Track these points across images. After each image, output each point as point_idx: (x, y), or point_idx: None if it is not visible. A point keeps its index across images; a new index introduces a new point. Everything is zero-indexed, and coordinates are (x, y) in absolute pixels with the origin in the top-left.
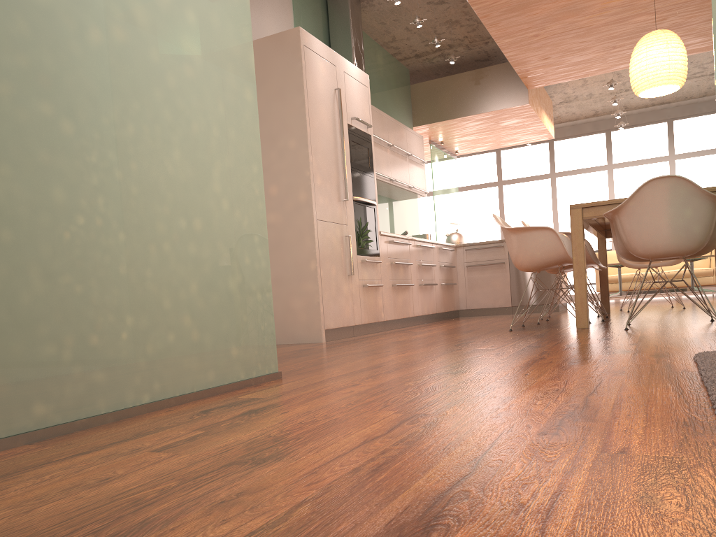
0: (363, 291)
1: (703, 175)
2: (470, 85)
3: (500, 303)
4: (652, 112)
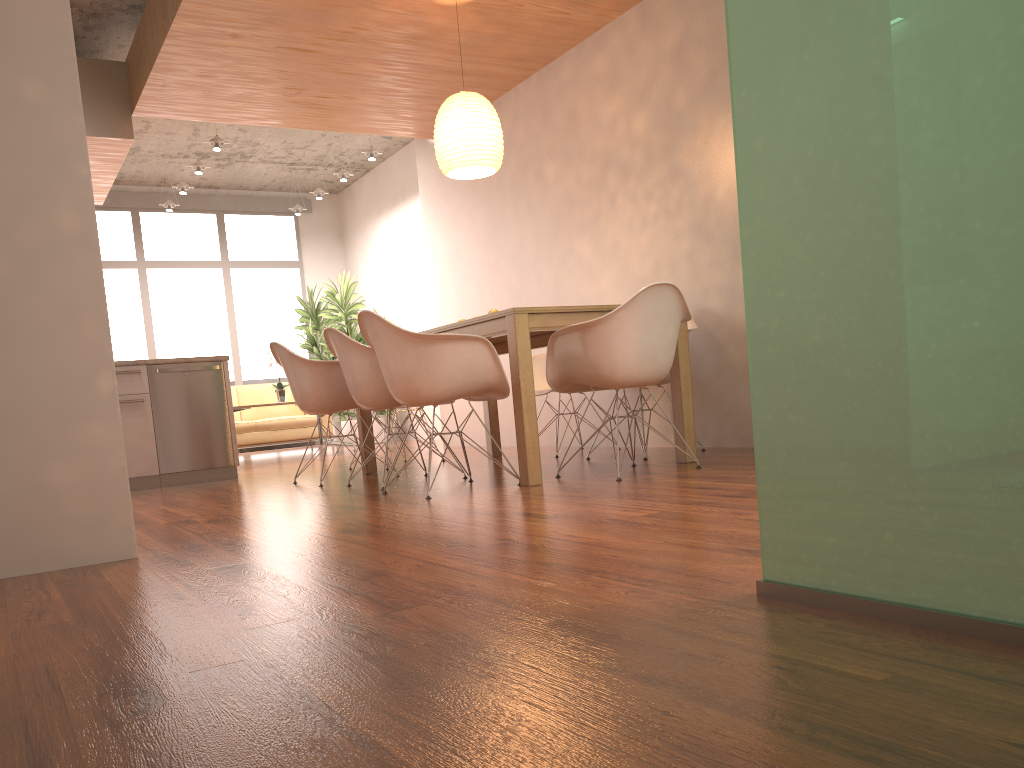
0: None
1: (265, 294)
2: None
3: (139, 469)
4: (196, 196)
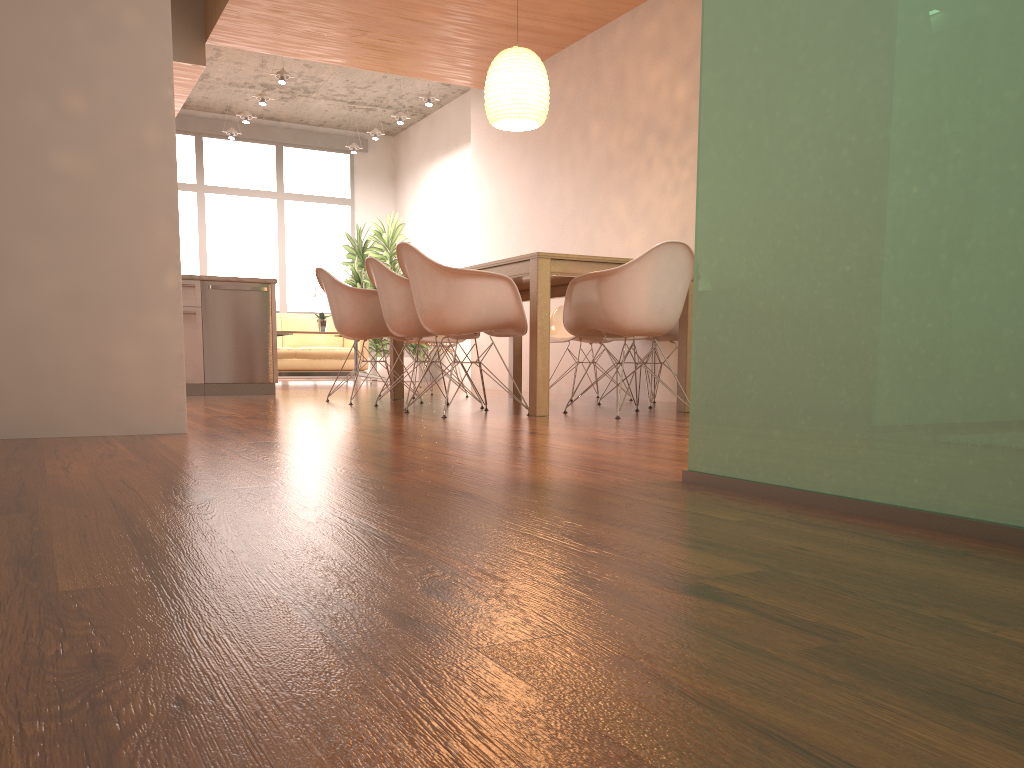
0: None
1: (315, 228)
2: None
3: (186, 376)
4: (258, 126)
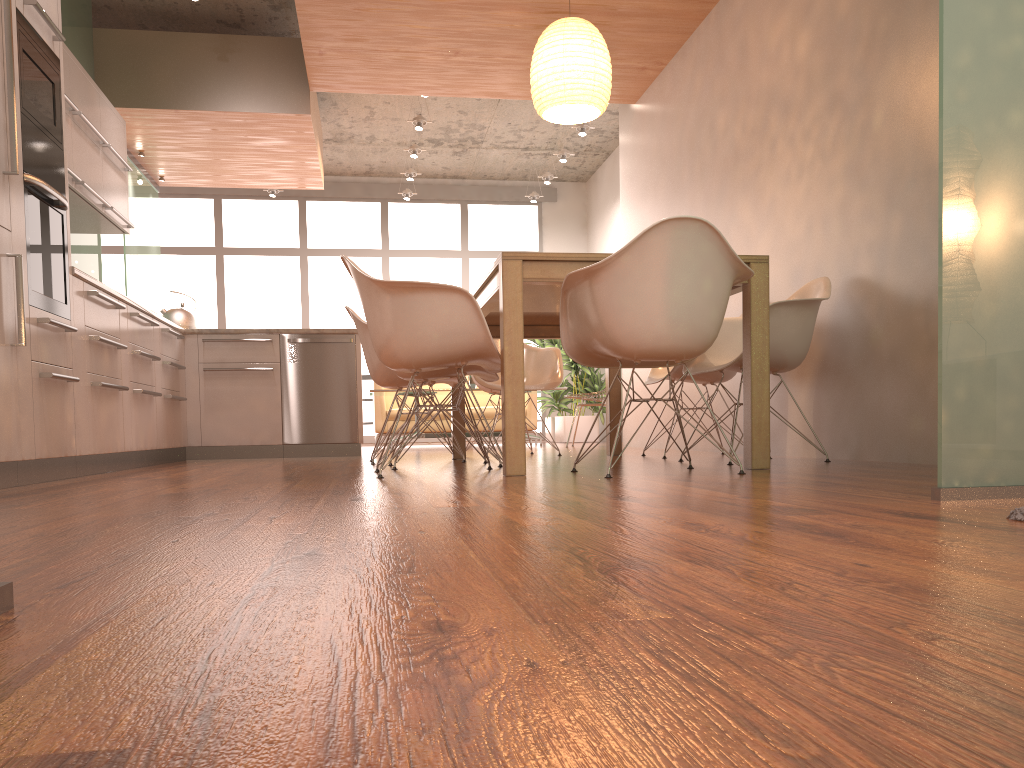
0: (39, 388)
1: None
2: (211, 59)
3: (263, 437)
4: (442, 186)
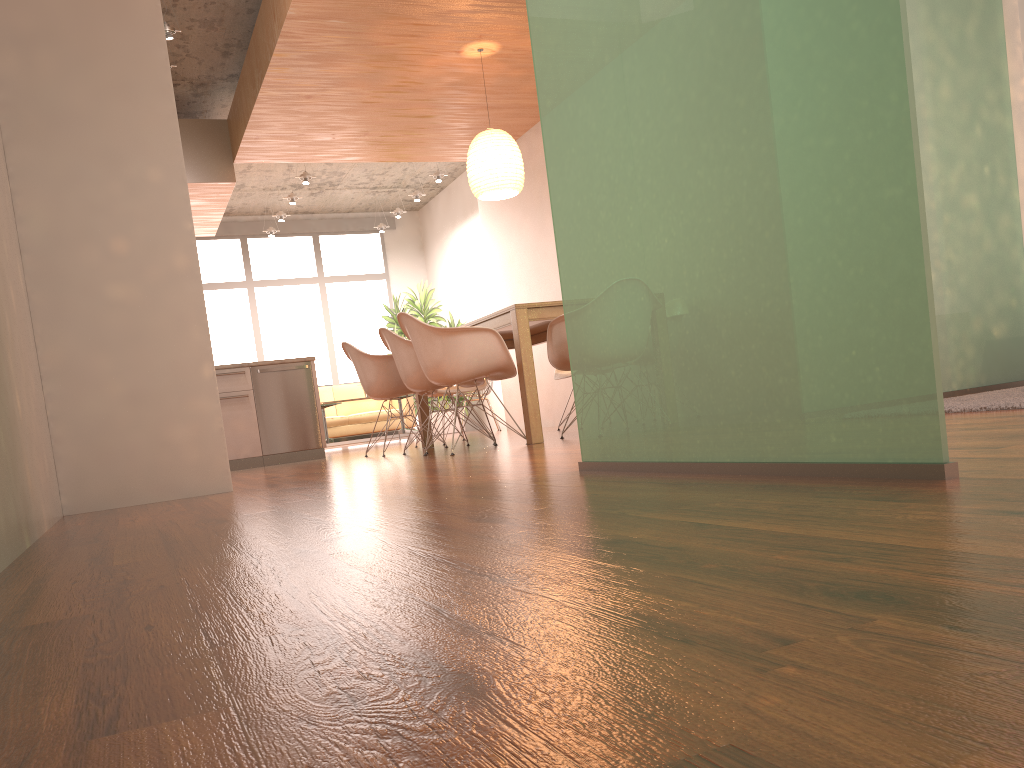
0: None
1: (356, 304)
2: None
3: (246, 452)
4: (294, 221)
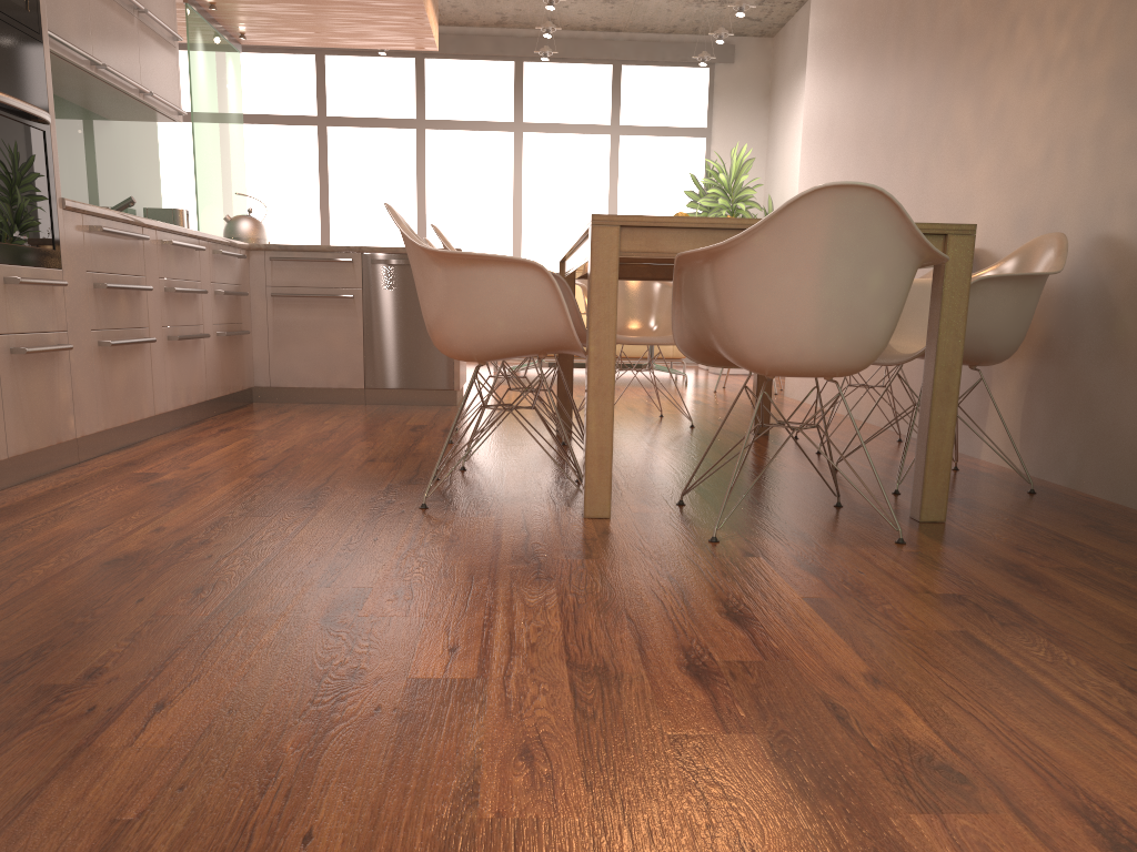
0: (11, 367)
1: (658, 170)
2: None
3: (341, 379)
4: (591, 41)
